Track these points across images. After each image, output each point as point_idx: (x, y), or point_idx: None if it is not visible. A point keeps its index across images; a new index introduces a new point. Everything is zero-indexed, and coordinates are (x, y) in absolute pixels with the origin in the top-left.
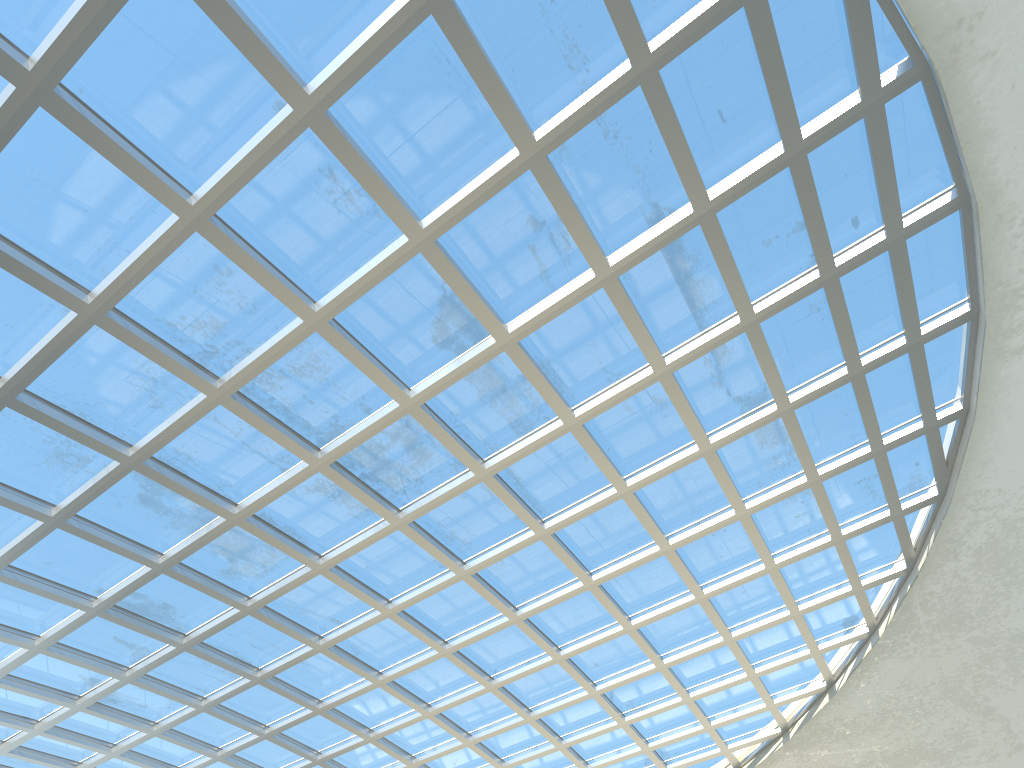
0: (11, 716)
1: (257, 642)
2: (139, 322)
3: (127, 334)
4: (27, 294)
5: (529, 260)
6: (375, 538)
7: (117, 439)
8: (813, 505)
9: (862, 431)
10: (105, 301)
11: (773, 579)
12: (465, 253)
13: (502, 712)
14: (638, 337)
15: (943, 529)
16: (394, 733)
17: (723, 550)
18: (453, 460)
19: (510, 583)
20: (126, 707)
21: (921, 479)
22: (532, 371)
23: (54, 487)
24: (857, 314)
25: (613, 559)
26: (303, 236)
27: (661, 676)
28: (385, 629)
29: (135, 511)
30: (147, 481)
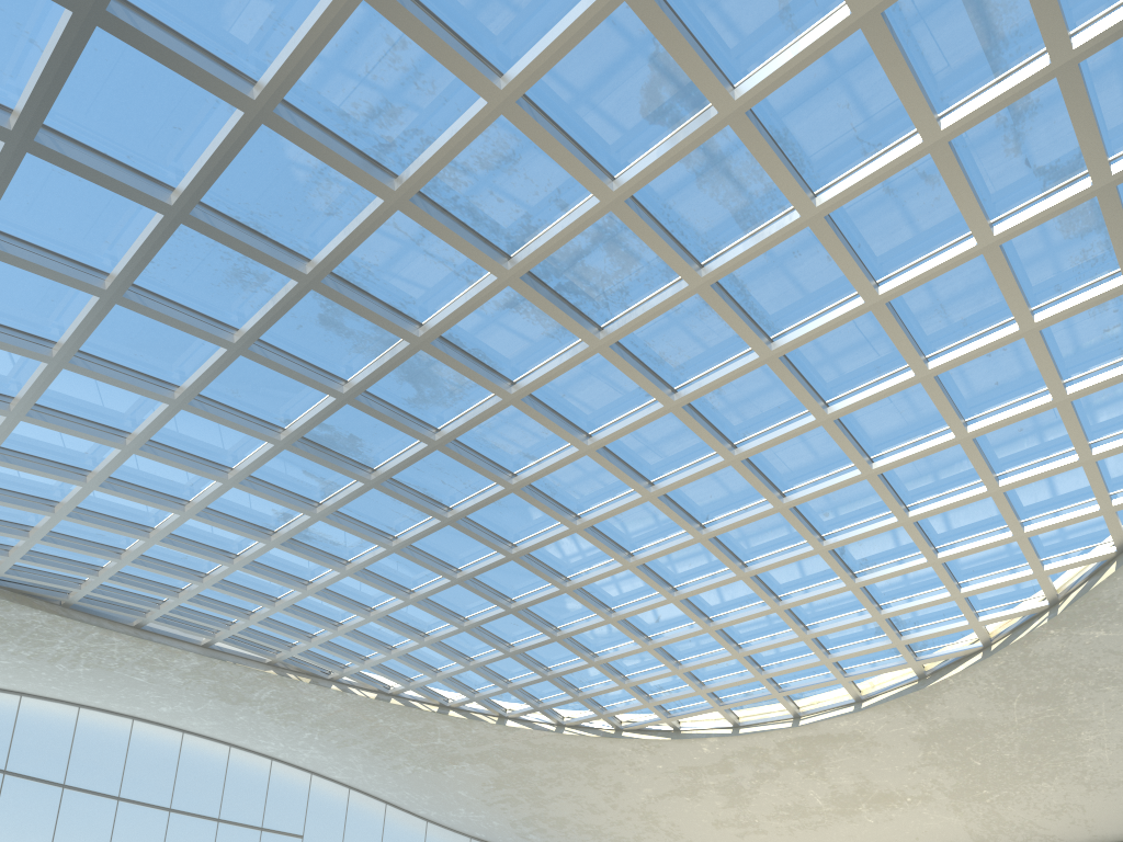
0: (212, 550)
1: (447, 479)
2: (309, 114)
3: (296, 133)
4: (192, 90)
5: None
6: (572, 363)
7: (294, 253)
8: None
9: None
10: (271, 95)
11: (1061, 415)
12: None
13: (713, 566)
14: (904, 95)
15: None
16: (592, 584)
17: (999, 376)
18: (664, 265)
19: (728, 415)
20: (319, 544)
21: None
22: (763, 149)
23: (235, 309)
24: None
25: (856, 387)
26: None
27: (905, 531)
28: (584, 467)
29: (316, 334)
30: (327, 300)
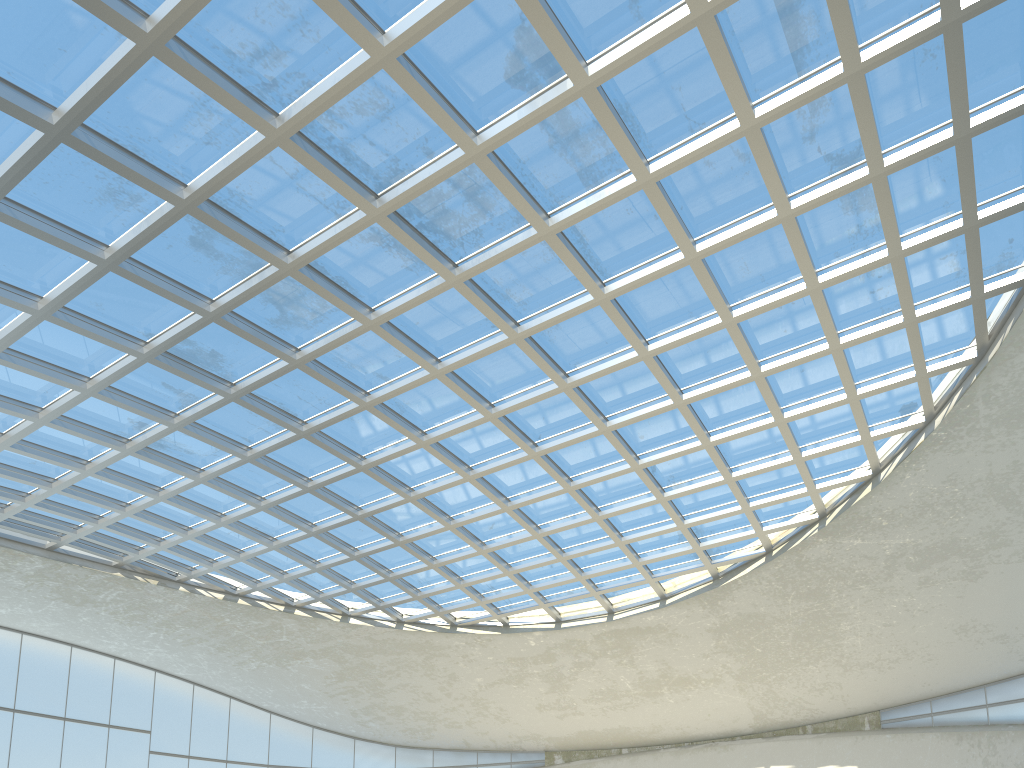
0: (63, 456)
1: (303, 395)
2: (196, 49)
3: (186, 67)
4: (81, 16)
5: None
6: (429, 295)
7: (170, 177)
8: (891, 281)
9: (958, 201)
10: (164, 30)
11: (835, 360)
12: None
13: (542, 479)
14: (728, 86)
15: (1023, 318)
16: (434, 494)
17: (788, 325)
18: (515, 213)
19: (563, 348)
20: (173, 453)
21: (1012, 258)
22: (609, 120)
23: (106, 226)
24: (976, 64)
25: (672, 328)
26: None
27: (706, 453)
28: (432, 389)
29: (186, 254)
30: (199, 223)
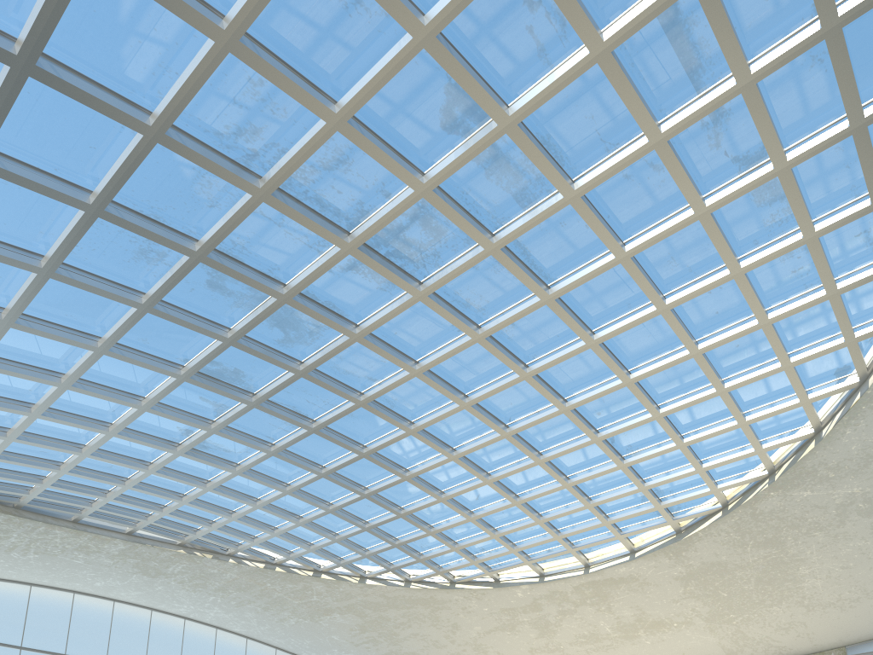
0: (131, 459)
1: (310, 399)
2: (192, 135)
3: (183, 149)
4: (103, 120)
5: (527, 41)
6: (400, 309)
7: (185, 236)
8: (810, 260)
9: (864, 183)
10: (163, 122)
11: (766, 334)
12: (466, 41)
13: (516, 455)
14: (633, 109)
15: None
16: (426, 472)
17: (719, 307)
18: (465, 235)
19: (520, 343)
20: (214, 452)
21: None
22: (532, 150)
23: (142, 278)
24: (863, 62)
25: (614, 319)
26: (321, 42)
27: (658, 424)
28: (414, 386)
29: (205, 294)
30: (212, 269)
